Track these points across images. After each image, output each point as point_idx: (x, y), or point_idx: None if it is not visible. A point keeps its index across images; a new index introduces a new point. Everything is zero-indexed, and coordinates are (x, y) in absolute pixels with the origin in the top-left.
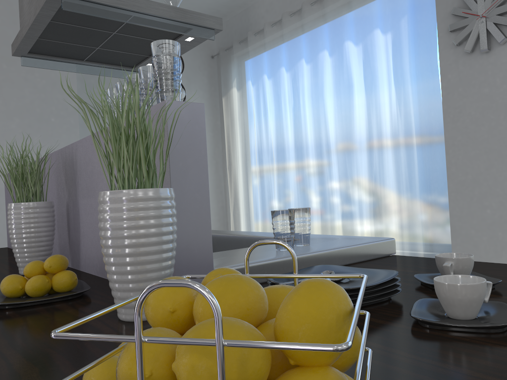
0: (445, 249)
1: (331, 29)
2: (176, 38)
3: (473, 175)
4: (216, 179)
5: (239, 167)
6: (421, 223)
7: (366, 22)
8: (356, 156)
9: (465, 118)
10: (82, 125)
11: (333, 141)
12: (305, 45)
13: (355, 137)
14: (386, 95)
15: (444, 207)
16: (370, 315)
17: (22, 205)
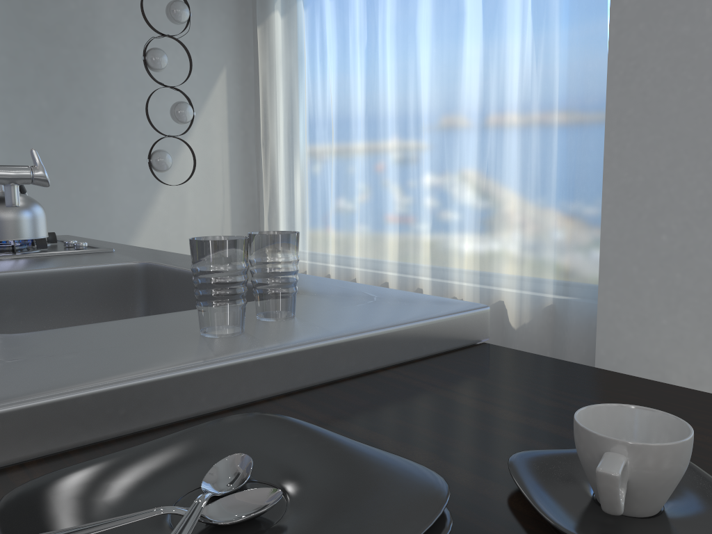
0: (588, 294)
1: None
2: None
3: (645, 177)
4: (244, 161)
5: (280, 144)
6: (553, 250)
7: None
8: (461, 134)
9: (644, 77)
10: (14, 57)
11: (427, 108)
12: None
13: (461, 103)
14: (518, 32)
15: (594, 226)
16: None
17: None
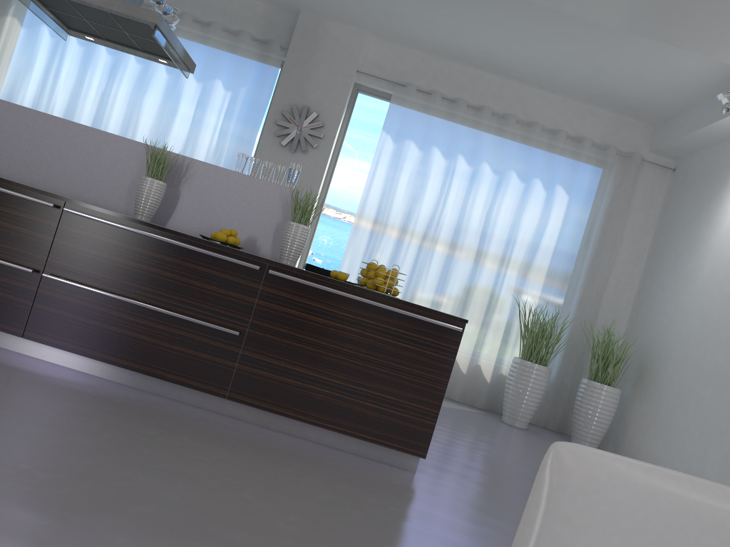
0: None
1: None
2: (154, 55)
3: None
4: None
5: None
6: None
7: (212, 68)
8: None
9: None
10: None
11: None
12: None
13: None
14: (209, 138)
15: None
16: None
17: (162, 183)
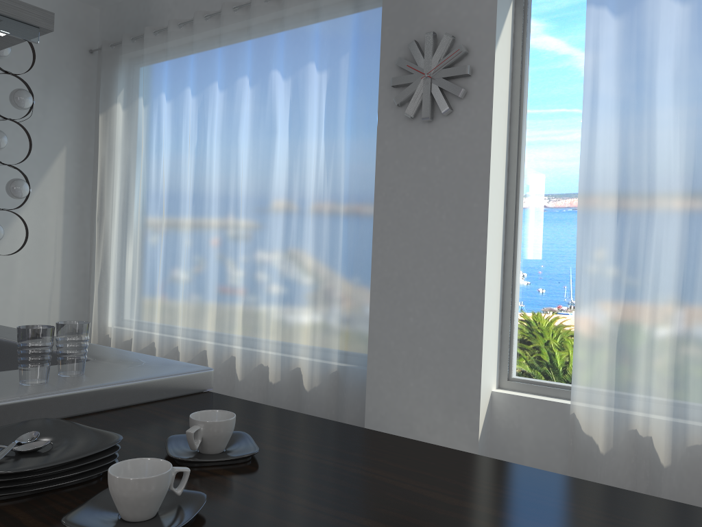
0: (362, 362)
1: (256, 50)
2: None
3: (399, 273)
4: (78, 233)
5: (114, 220)
6: (338, 326)
7: (300, 50)
8: (271, 227)
9: (398, 199)
10: None
11: (244, 203)
12: (221, 64)
13: (271, 202)
14: (314, 153)
15: (366, 308)
16: (31, 510)
17: None
